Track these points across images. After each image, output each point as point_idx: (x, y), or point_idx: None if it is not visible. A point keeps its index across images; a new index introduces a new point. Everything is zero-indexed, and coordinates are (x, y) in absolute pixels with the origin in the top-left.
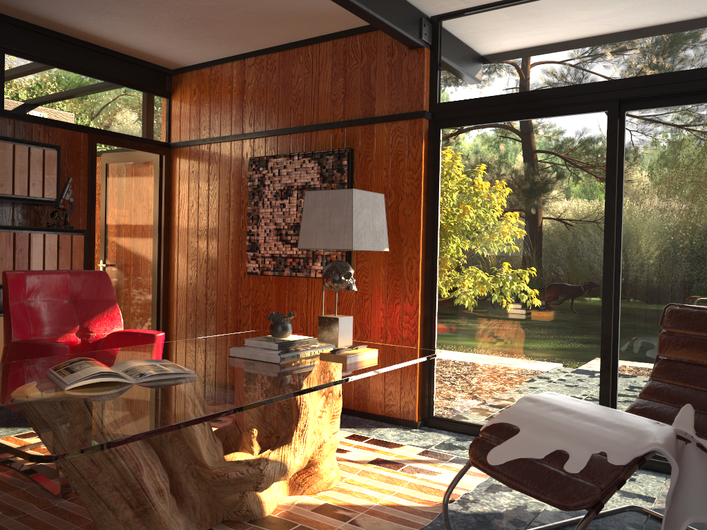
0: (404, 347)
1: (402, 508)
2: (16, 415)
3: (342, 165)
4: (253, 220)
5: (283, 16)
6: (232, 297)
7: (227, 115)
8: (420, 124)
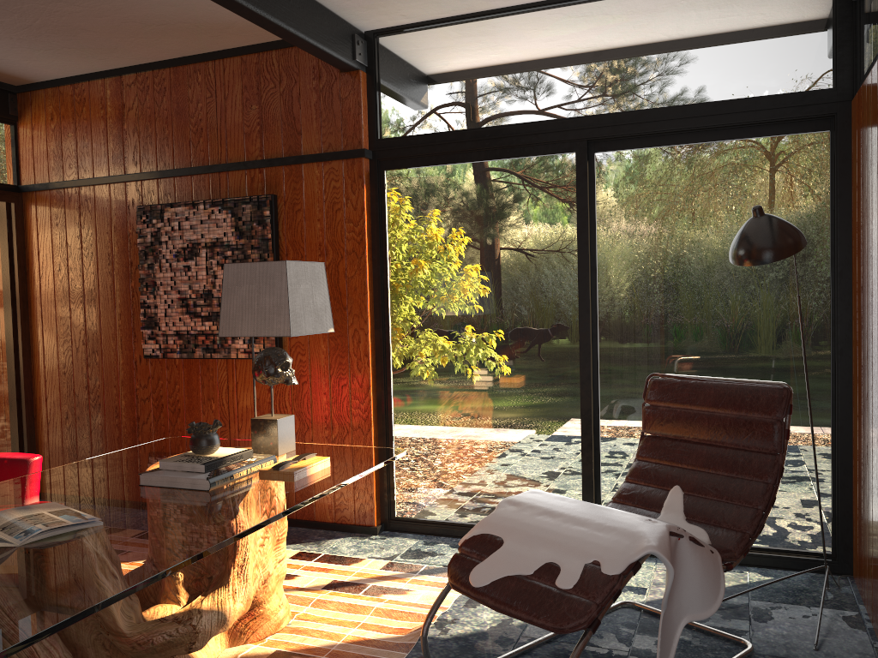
0: (360, 447)
1: (370, 644)
2: None
3: (264, 216)
4: (147, 288)
5: (174, 26)
6: (125, 388)
7: (101, 149)
8: (359, 165)
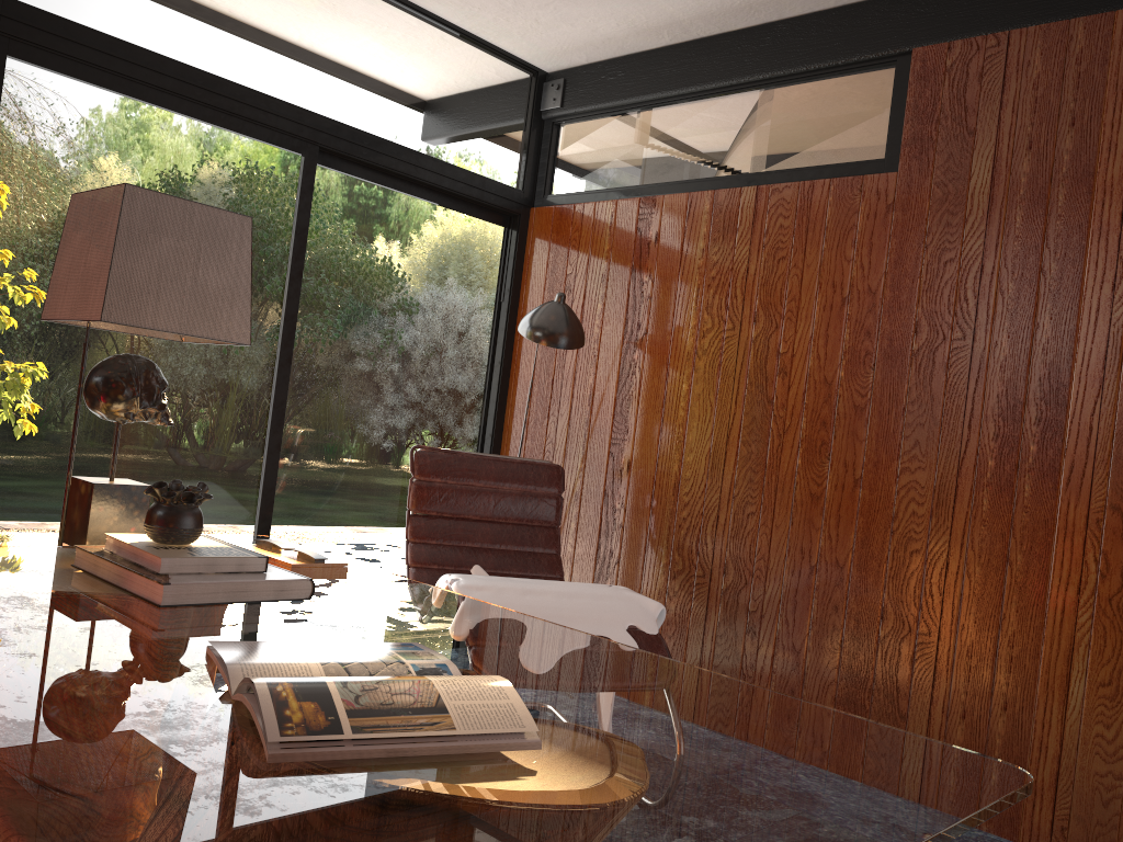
0: None
1: None
2: (801, 792)
3: None
4: None
5: None
6: None
7: None
8: None
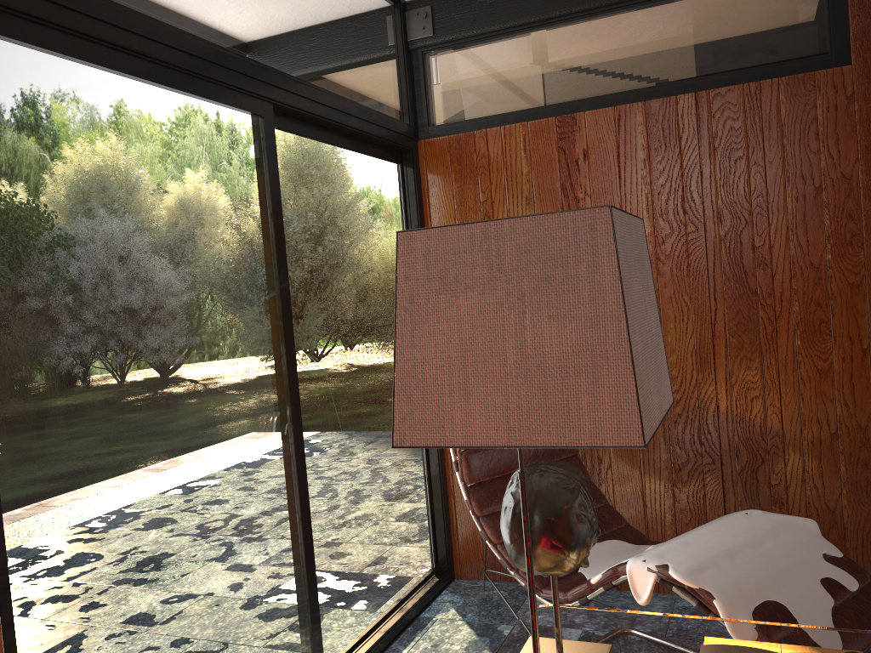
0: (514, 648)
1: None
2: None
3: None
4: None
5: None
6: None
7: None
8: None
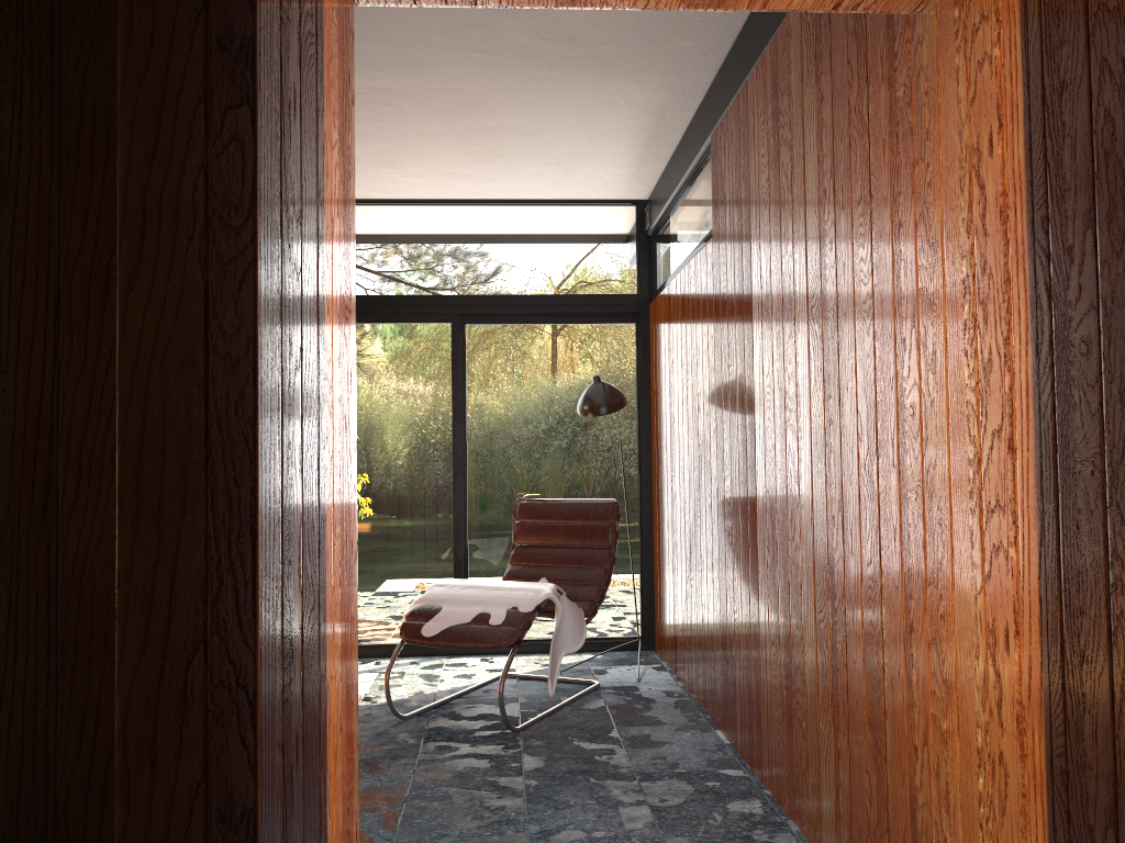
0: None
1: None
2: None
3: None
4: None
5: None
6: None
7: None
8: None
